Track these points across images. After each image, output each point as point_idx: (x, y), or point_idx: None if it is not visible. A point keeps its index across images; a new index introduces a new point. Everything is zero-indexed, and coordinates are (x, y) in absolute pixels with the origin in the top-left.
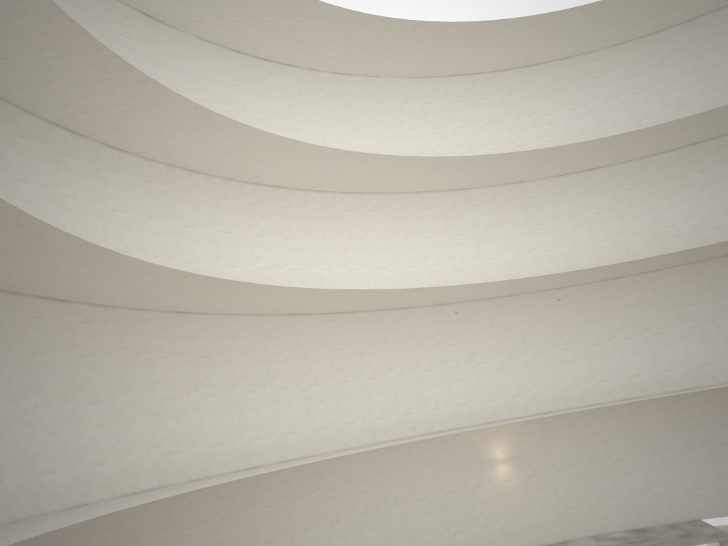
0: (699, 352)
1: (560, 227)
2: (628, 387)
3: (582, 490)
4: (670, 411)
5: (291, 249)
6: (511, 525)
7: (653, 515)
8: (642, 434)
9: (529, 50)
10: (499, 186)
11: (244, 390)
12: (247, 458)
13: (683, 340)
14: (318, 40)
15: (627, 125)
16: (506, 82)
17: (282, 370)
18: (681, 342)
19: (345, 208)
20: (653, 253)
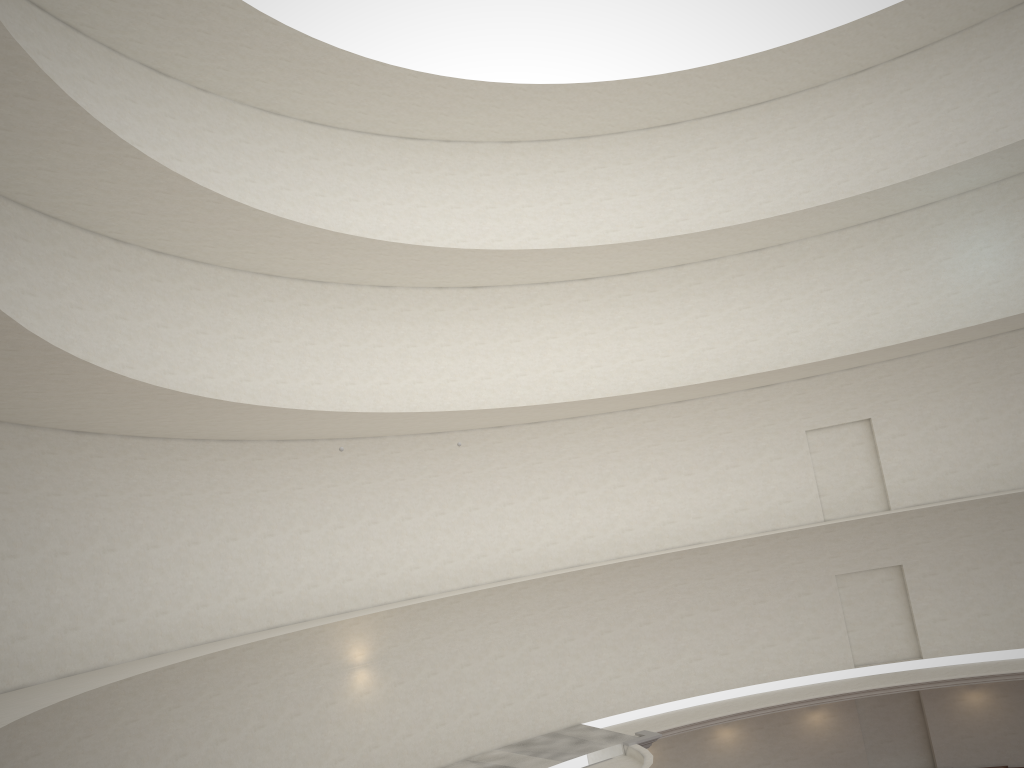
0: (584, 523)
1: (437, 355)
2: (508, 564)
3: (456, 699)
4: (552, 594)
5: (75, 325)
6: (371, 755)
7: (533, 724)
8: (522, 623)
9: (413, 118)
10: (364, 287)
11: (1, 553)
12: (7, 673)
13: (568, 508)
14: (142, 8)
15: (515, 242)
16: (376, 151)
17: (61, 523)
18: (565, 510)
19: (156, 276)
20: (539, 401)
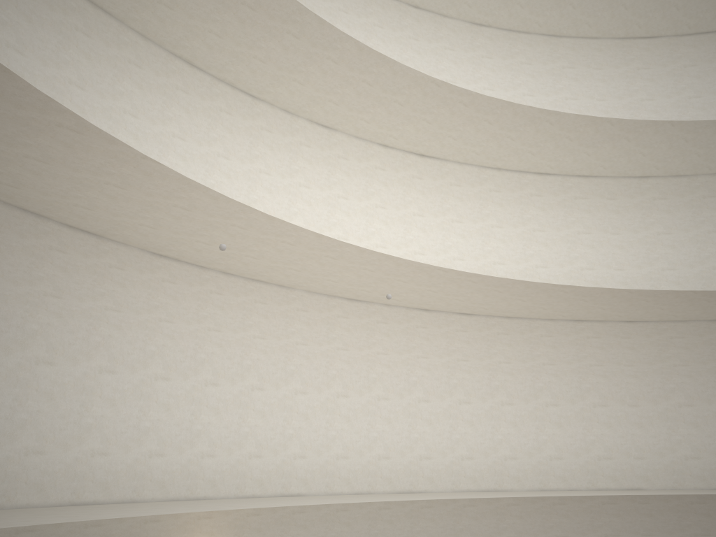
0: (507, 441)
1: (369, 214)
2: (413, 473)
3: None
4: (459, 521)
5: None
6: None
7: None
8: None
9: None
10: (301, 119)
11: None
12: None
13: (491, 419)
14: None
15: None
16: None
17: None
18: (488, 421)
19: None
20: None
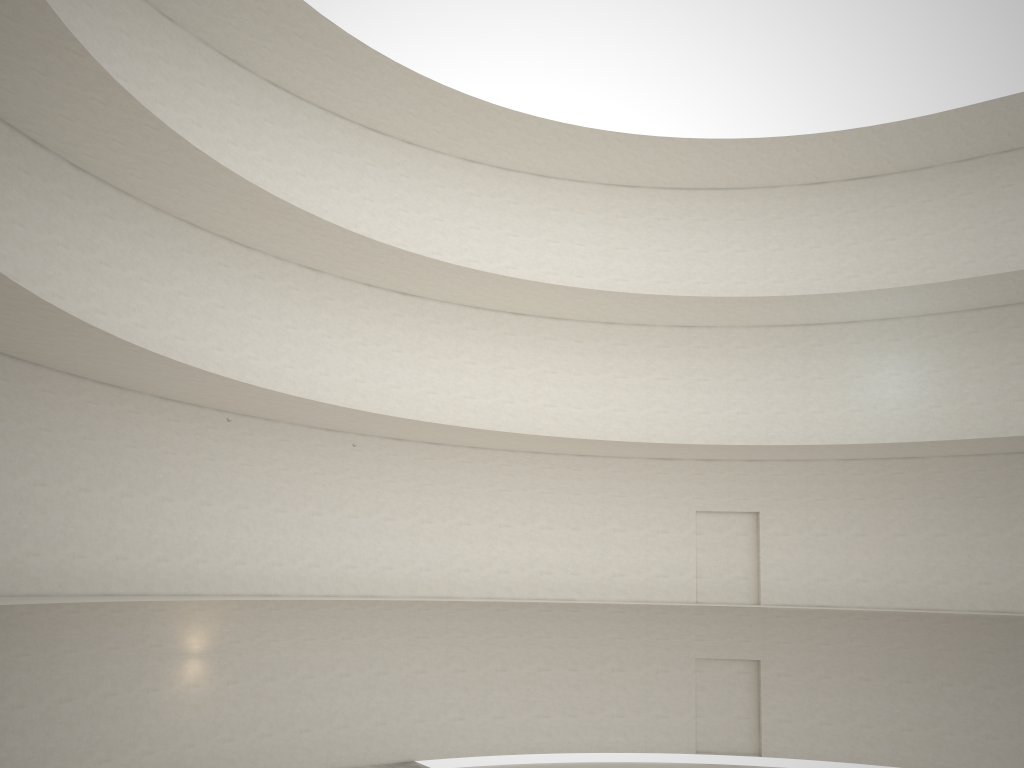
0: (462, 556)
1: (351, 351)
2: (376, 581)
3: (289, 711)
4: (414, 621)
5: None
6: (184, 754)
7: (364, 752)
8: (377, 645)
9: (380, 110)
10: (291, 264)
11: None
12: None
13: (449, 536)
14: None
15: (455, 259)
16: (335, 133)
17: None
18: (446, 538)
19: (69, 191)
20: (444, 423)
